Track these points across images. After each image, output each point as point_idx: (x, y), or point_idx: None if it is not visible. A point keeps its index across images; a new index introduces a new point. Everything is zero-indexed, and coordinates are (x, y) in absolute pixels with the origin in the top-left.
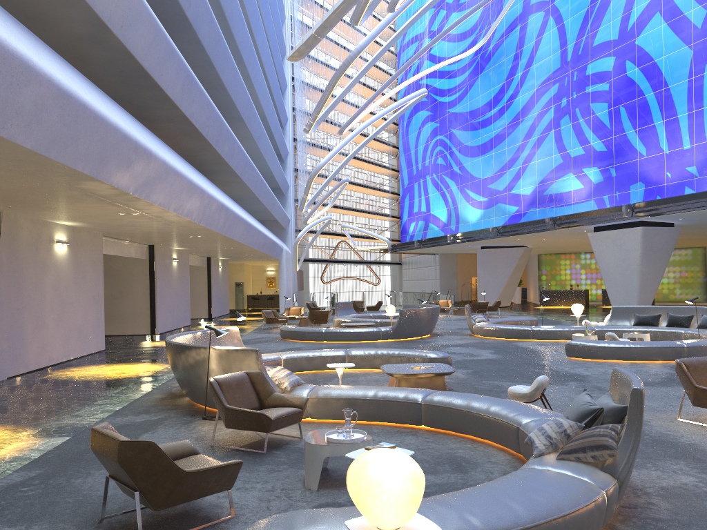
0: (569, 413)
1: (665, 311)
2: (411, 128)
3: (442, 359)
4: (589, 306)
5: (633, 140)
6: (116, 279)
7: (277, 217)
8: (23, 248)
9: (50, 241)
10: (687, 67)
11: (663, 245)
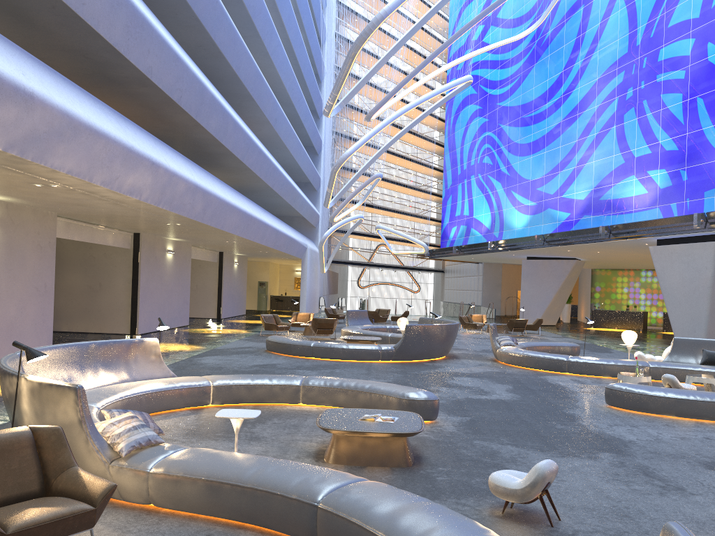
0: None
1: None
2: (458, 124)
3: (425, 402)
4: (647, 330)
5: (711, 137)
6: (96, 269)
7: (302, 213)
8: None
9: None
10: None
11: None
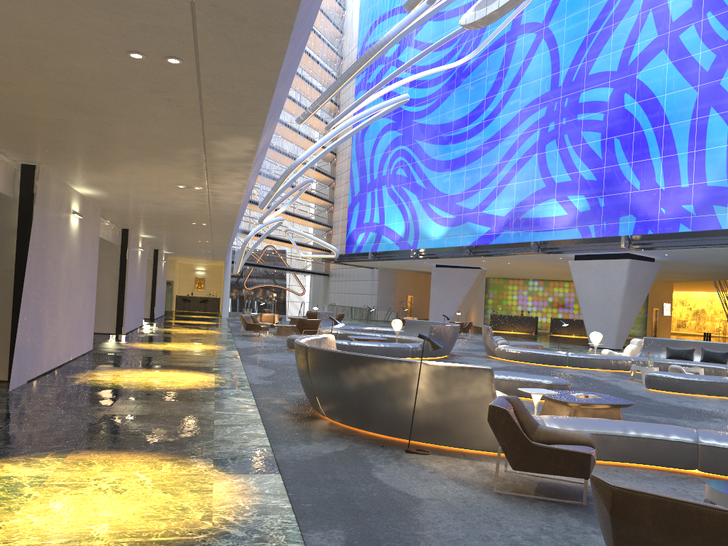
0: None
1: (698, 346)
2: (367, 135)
3: (564, 386)
4: (537, 333)
5: (626, 172)
6: None
7: None
8: (50, 215)
9: (68, 211)
10: (691, 107)
11: (645, 279)
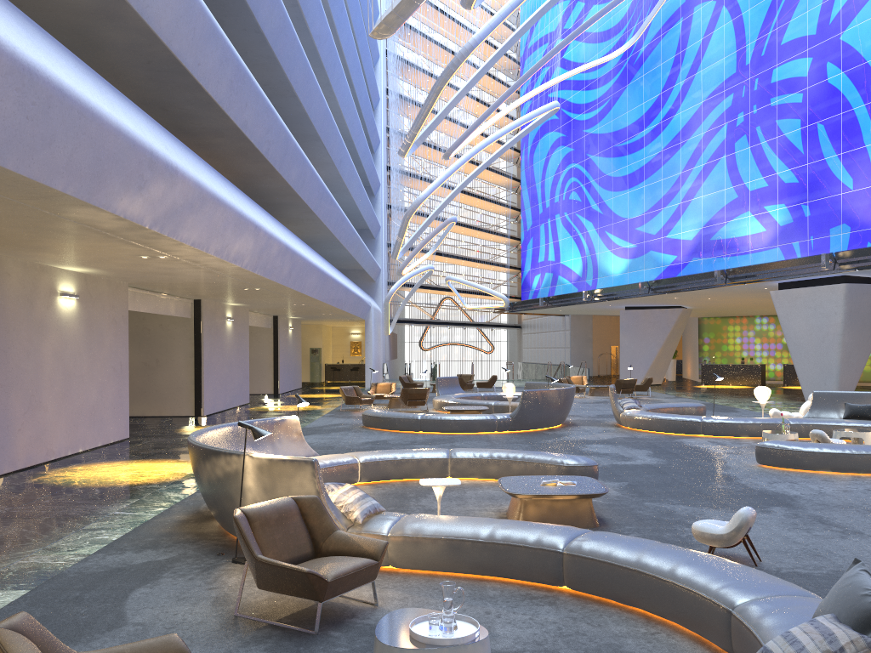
0: (839, 609)
1: None
2: (536, 154)
3: (585, 468)
4: (765, 385)
5: (835, 168)
6: (151, 343)
7: (363, 266)
8: (10, 302)
9: (50, 294)
10: None
11: None
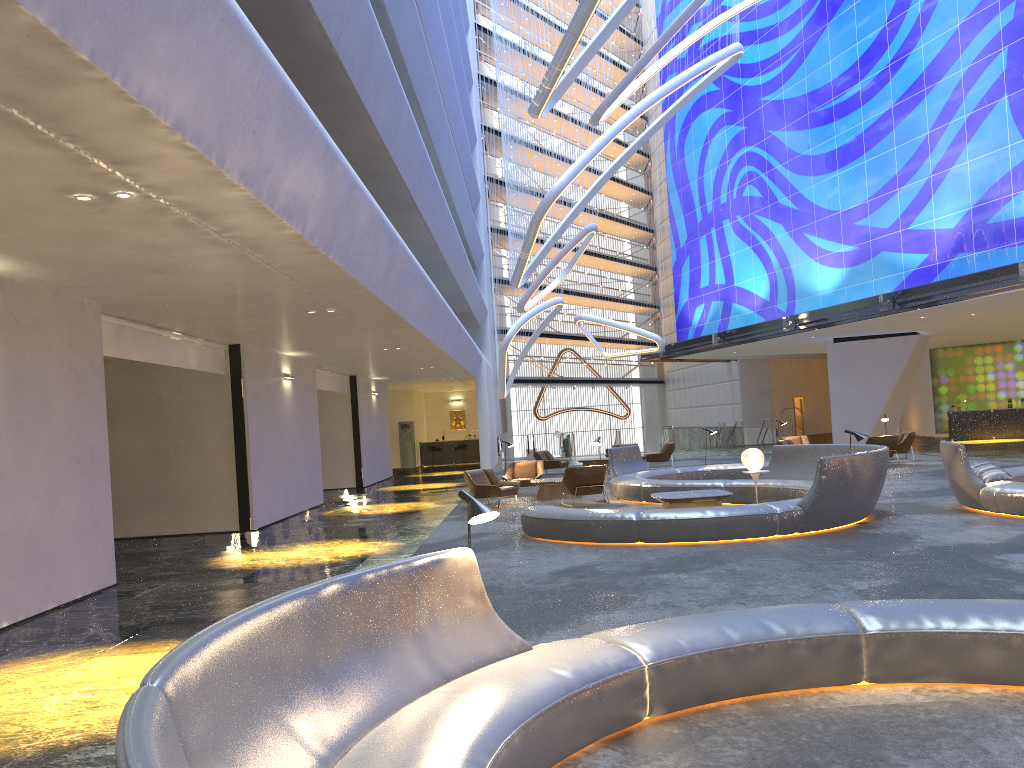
0: None
1: None
2: (688, 143)
3: None
4: None
5: None
6: (165, 418)
7: (469, 302)
8: None
9: None
10: None
11: None
